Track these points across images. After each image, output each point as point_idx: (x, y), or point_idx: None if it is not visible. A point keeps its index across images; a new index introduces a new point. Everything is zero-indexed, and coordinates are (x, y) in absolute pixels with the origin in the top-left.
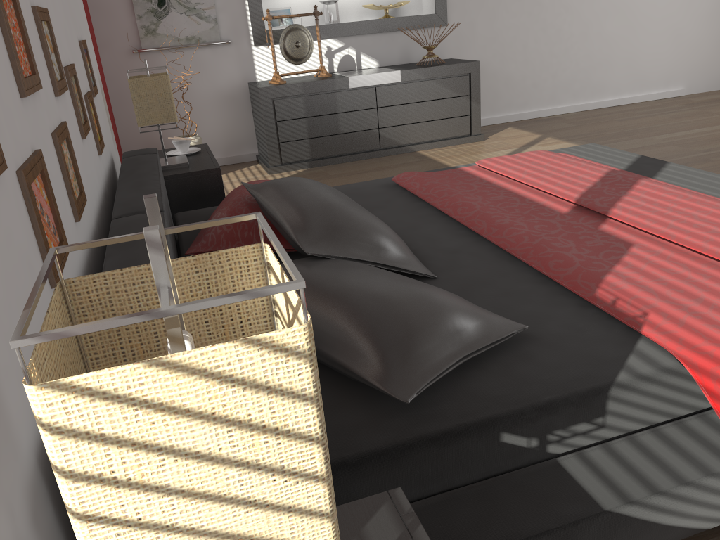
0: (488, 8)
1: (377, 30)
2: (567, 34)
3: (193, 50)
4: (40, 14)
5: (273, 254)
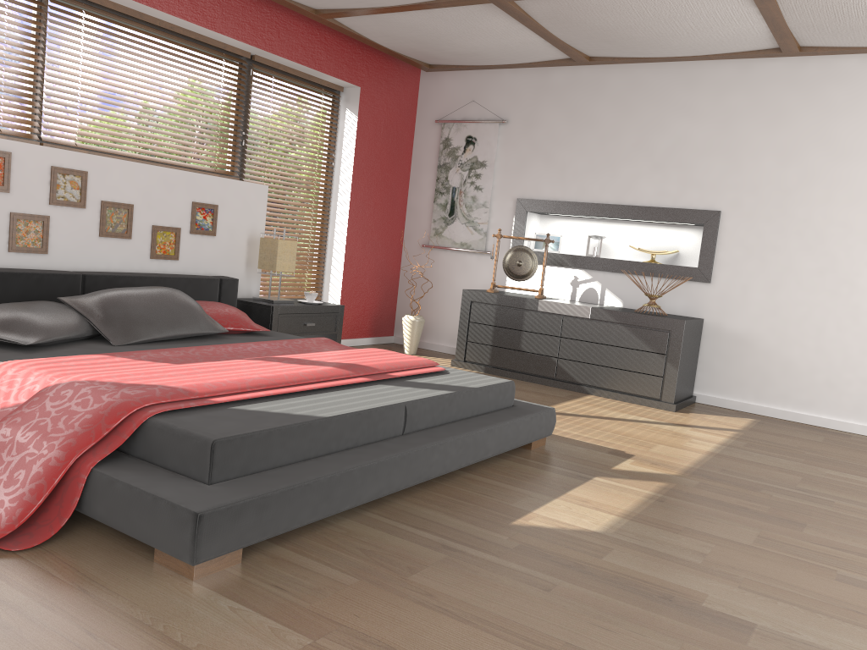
0: (770, 275)
1: (626, 271)
2: None
3: (463, 254)
4: (59, 170)
5: None
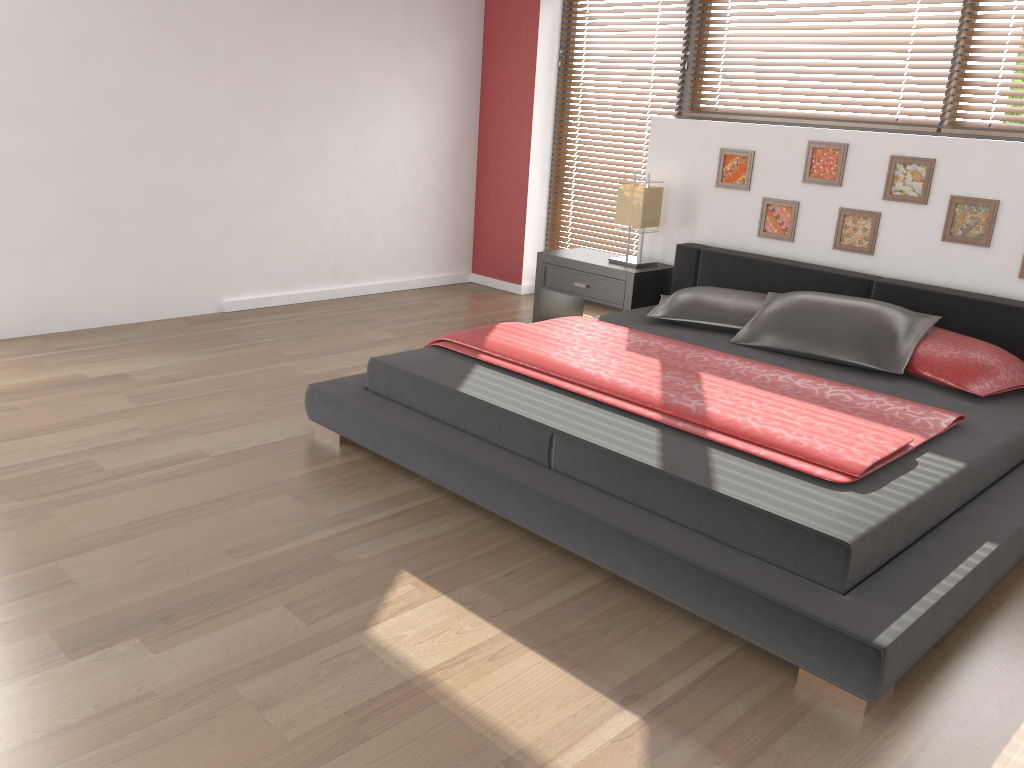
0: None
1: None
2: None
3: None
4: (898, 159)
5: (638, 187)
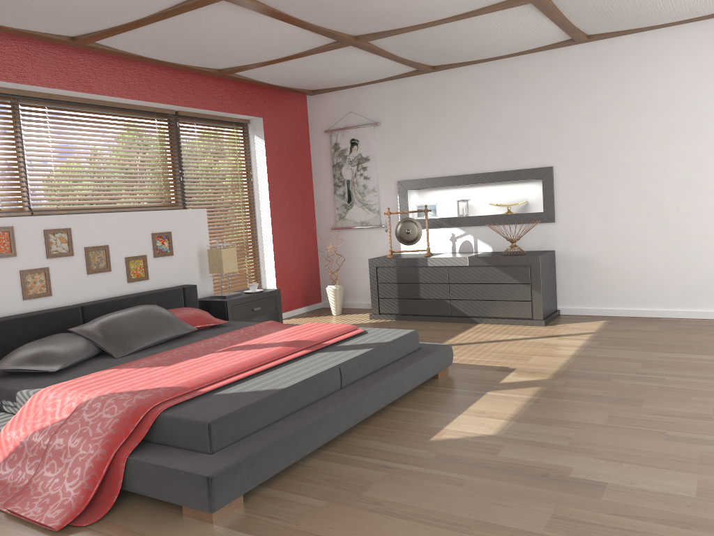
0: (598, 208)
1: (490, 223)
2: (699, 236)
3: (364, 230)
4: (50, 231)
5: None
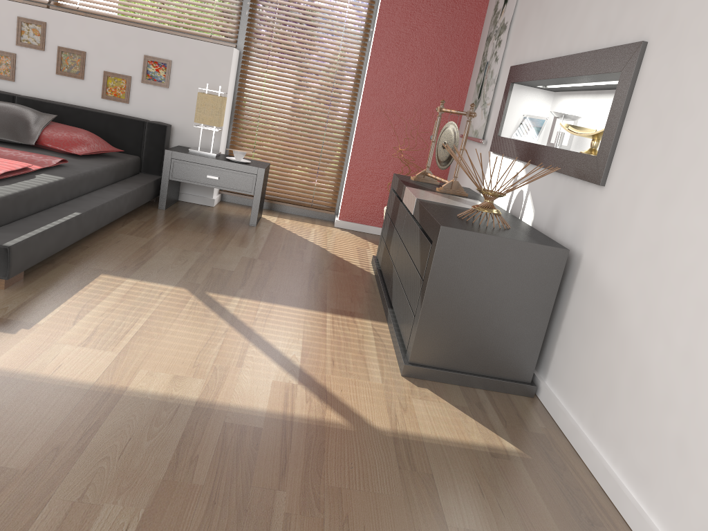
0: (669, 171)
1: (544, 163)
2: None
3: (475, 145)
4: (23, 20)
5: None
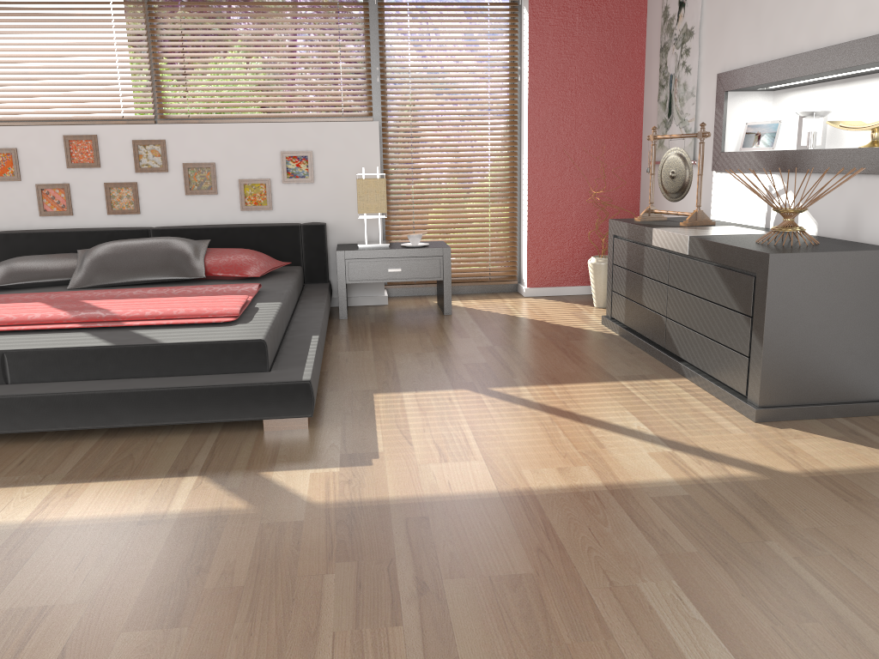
0: None
1: (818, 168)
2: None
3: None
4: (139, 142)
5: None
